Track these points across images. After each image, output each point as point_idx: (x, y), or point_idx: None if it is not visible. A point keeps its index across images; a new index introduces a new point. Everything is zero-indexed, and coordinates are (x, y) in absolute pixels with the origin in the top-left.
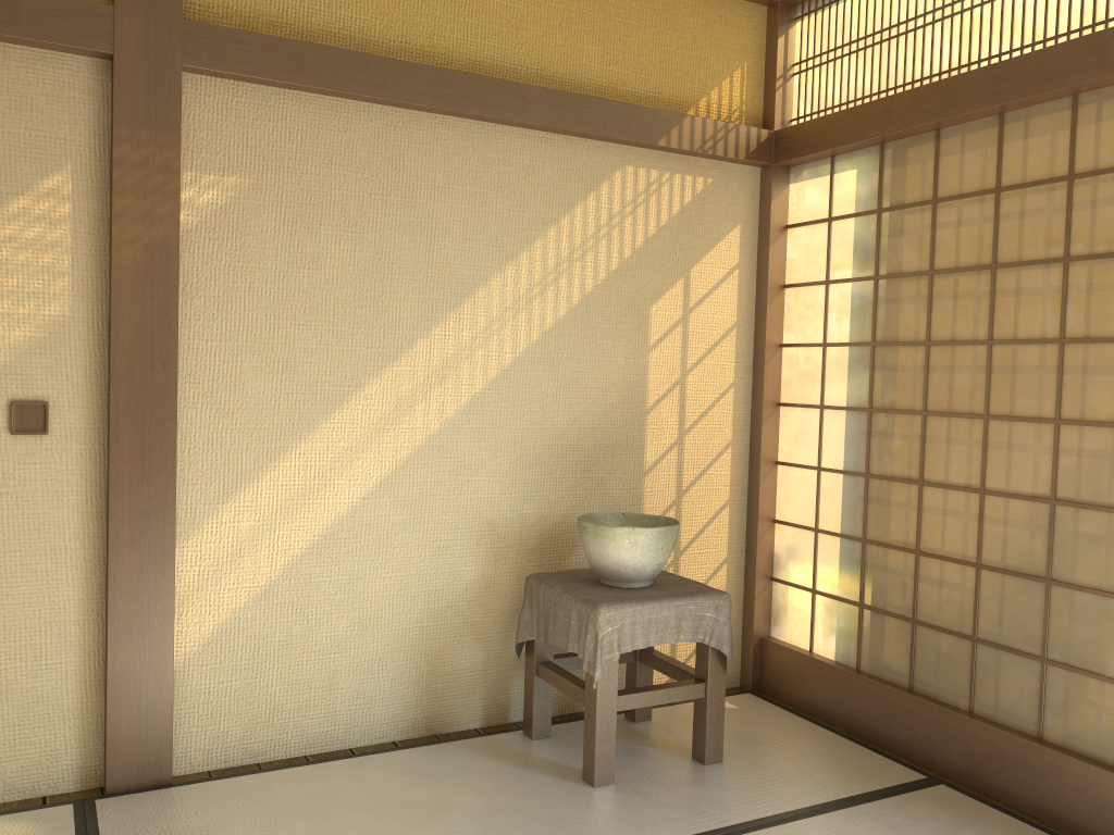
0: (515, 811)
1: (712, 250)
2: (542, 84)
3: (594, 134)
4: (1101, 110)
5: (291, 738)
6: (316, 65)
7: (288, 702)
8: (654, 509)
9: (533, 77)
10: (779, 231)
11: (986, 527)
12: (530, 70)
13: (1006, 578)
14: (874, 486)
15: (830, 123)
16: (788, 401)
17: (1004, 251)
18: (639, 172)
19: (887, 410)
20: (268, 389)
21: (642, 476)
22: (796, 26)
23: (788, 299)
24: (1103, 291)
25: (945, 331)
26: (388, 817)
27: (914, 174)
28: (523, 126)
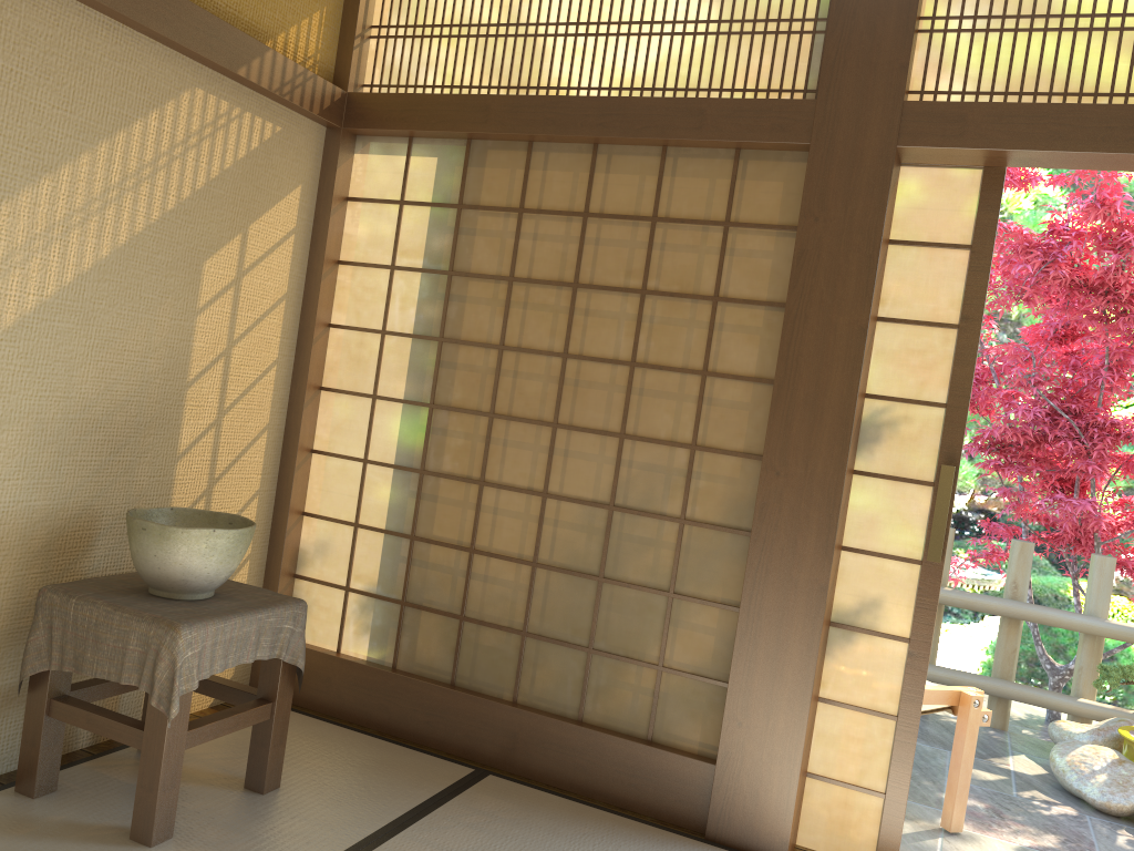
0: None
1: (272, 208)
2: None
3: (172, 39)
4: (686, 166)
5: None
6: None
7: None
8: (184, 500)
9: None
10: (341, 201)
11: (545, 529)
12: None
13: (561, 576)
14: (429, 483)
15: (419, 103)
16: (332, 386)
17: (587, 273)
18: (209, 99)
19: (451, 408)
20: None
21: (175, 461)
22: None
23: (342, 277)
24: (673, 326)
25: (521, 338)
26: None
27: (502, 179)
28: (85, 1)
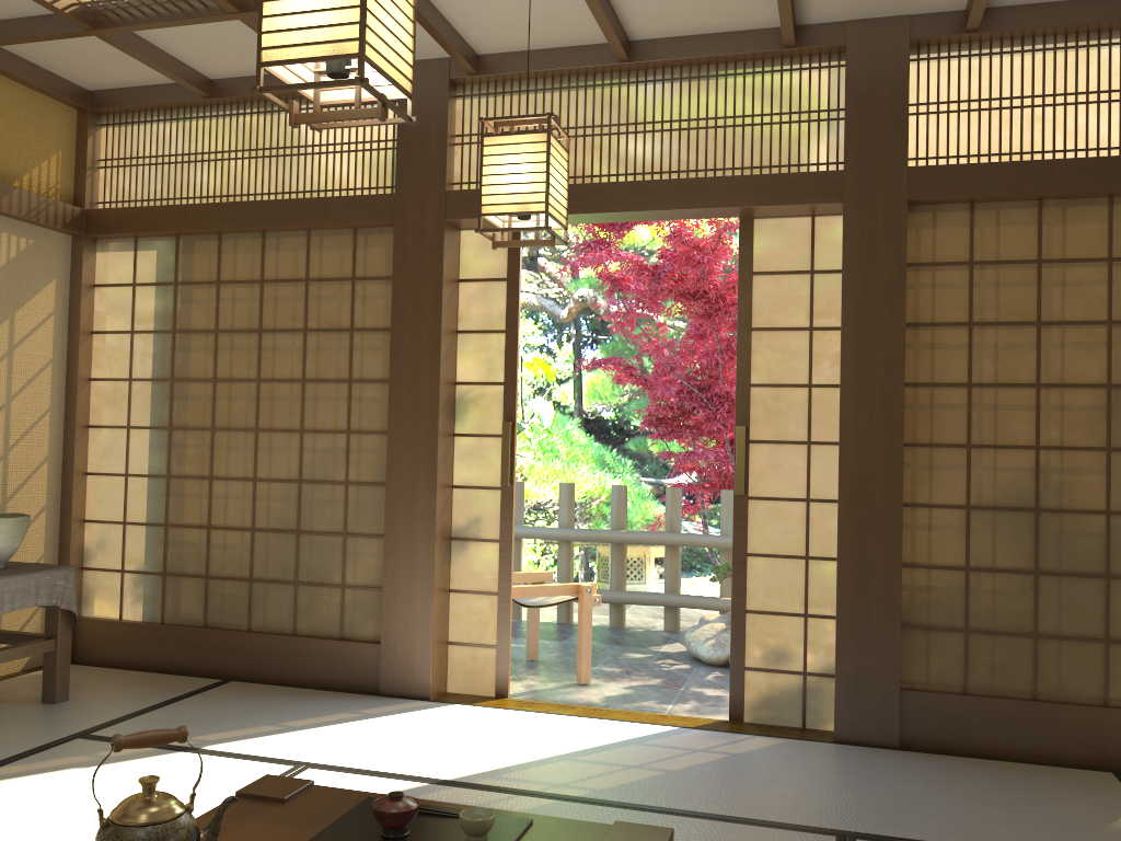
0: None
1: (33, 298)
2: None
3: None
4: (324, 243)
5: None
6: None
7: None
8: None
9: None
10: (89, 288)
11: (258, 503)
12: None
13: (272, 535)
14: (174, 484)
15: (137, 213)
16: (97, 424)
17: (267, 321)
18: None
19: (184, 428)
20: None
21: None
22: (102, 131)
23: (96, 343)
24: (327, 351)
25: (228, 372)
26: None
27: (203, 261)
28: None
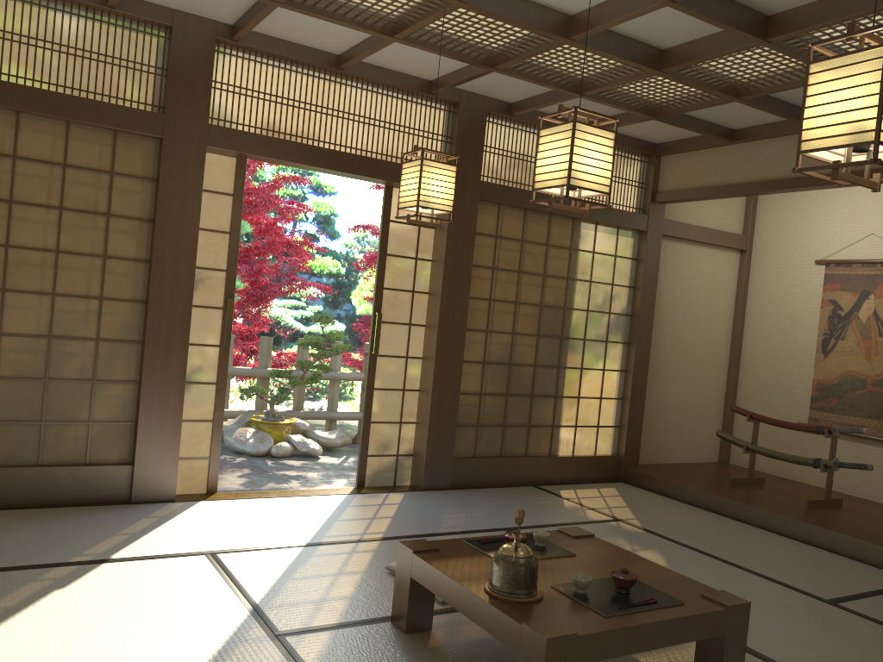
0: None
1: None
2: None
3: None
4: (84, 136)
5: None
6: None
7: None
8: None
9: None
10: None
11: (2, 355)
12: None
13: (17, 383)
14: None
15: None
16: None
17: (19, 194)
18: None
19: None
20: None
21: None
22: None
23: None
24: (83, 230)
25: None
26: None
27: None
28: None
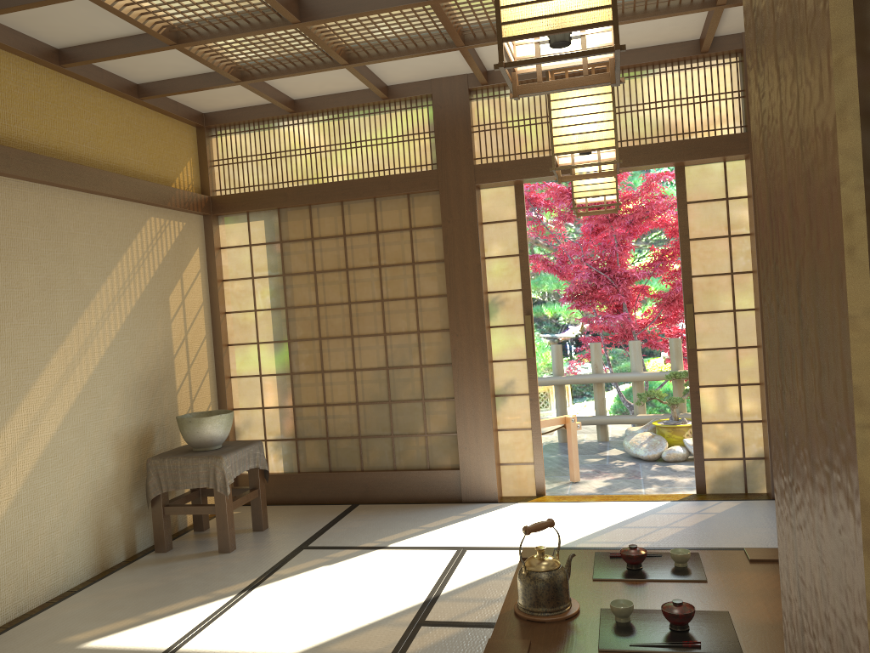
0: (210, 570)
1: (189, 262)
2: (111, 170)
3: (142, 200)
4: (386, 206)
5: (38, 593)
6: (15, 161)
7: (34, 570)
8: (183, 412)
9: (107, 166)
10: (218, 250)
11: (358, 386)
12: (105, 162)
13: (371, 406)
14: (296, 378)
15: (250, 196)
16: (234, 343)
17: (351, 263)
18: (156, 220)
19: (299, 340)
20: (4, 368)
21: (176, 394)
22: (213, 140)
23: (227, 287)
24: (397, 279)
25: (326, 299)
26: (154, 594)
27: (299, 225)
28: (108, 196)
